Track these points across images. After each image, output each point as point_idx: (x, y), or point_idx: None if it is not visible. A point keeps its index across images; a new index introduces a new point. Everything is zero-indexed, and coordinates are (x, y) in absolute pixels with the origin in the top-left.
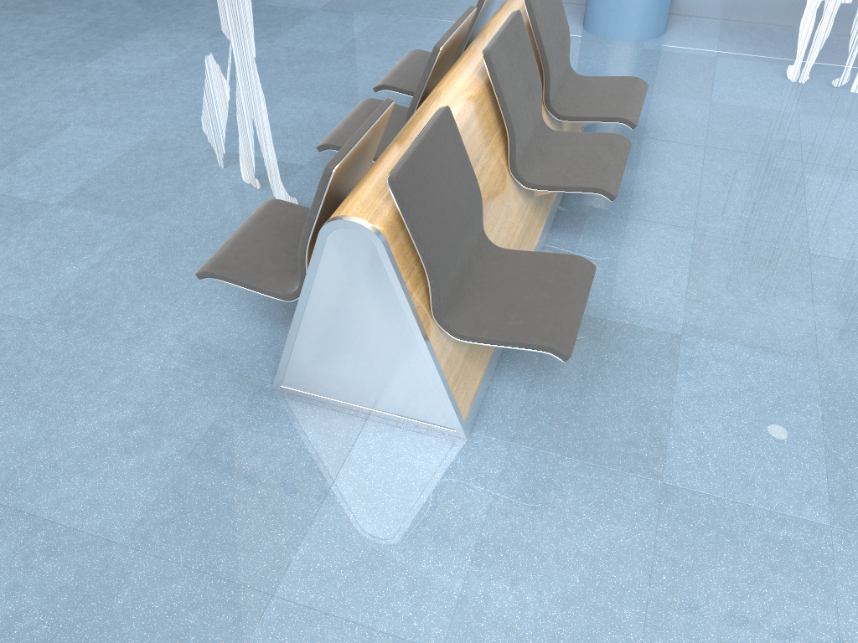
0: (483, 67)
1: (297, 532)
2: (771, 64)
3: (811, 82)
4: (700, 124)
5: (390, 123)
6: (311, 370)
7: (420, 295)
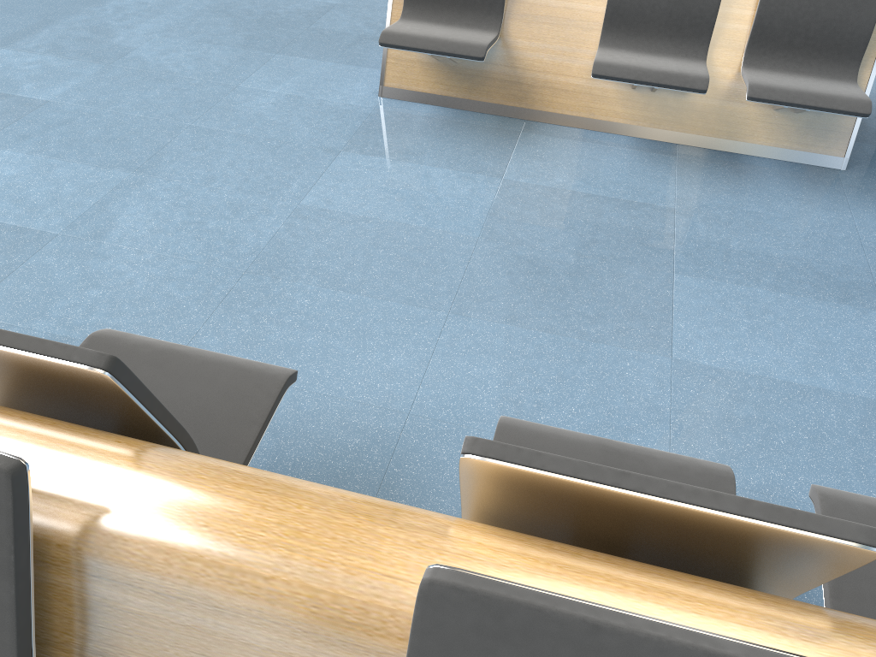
0: None
1: (312, 58)
2: None
3: None
4: None
5: None
6: None
7: None
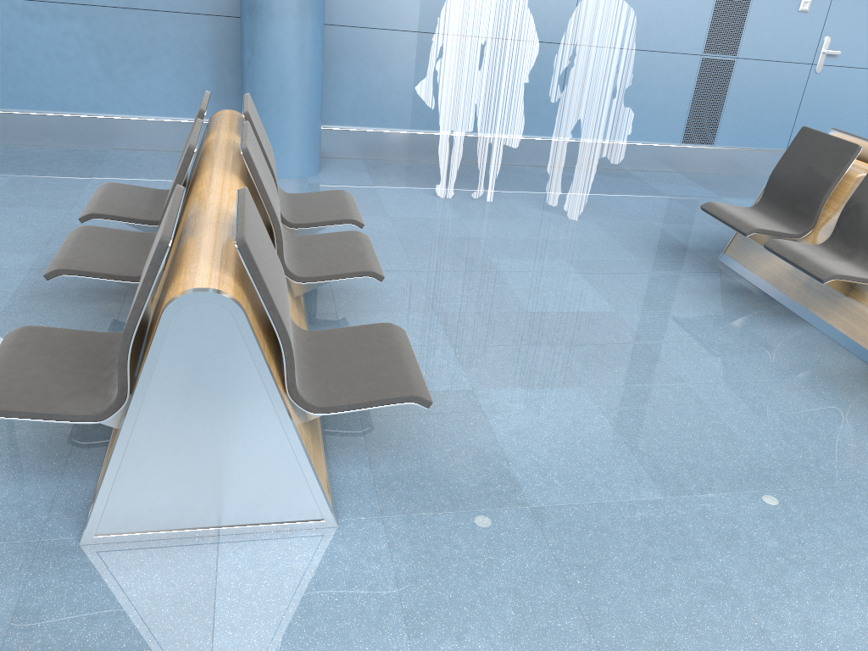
0: (235, 169)
1: None
2: (418, 187)
3: (456, 197)
4: (390, 233)
5: (121, 245)
6: (140, 500)
7: (274, 371)
